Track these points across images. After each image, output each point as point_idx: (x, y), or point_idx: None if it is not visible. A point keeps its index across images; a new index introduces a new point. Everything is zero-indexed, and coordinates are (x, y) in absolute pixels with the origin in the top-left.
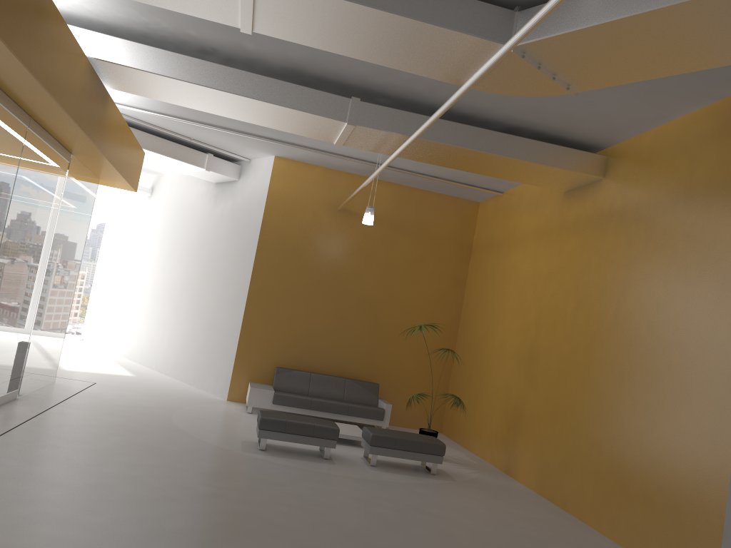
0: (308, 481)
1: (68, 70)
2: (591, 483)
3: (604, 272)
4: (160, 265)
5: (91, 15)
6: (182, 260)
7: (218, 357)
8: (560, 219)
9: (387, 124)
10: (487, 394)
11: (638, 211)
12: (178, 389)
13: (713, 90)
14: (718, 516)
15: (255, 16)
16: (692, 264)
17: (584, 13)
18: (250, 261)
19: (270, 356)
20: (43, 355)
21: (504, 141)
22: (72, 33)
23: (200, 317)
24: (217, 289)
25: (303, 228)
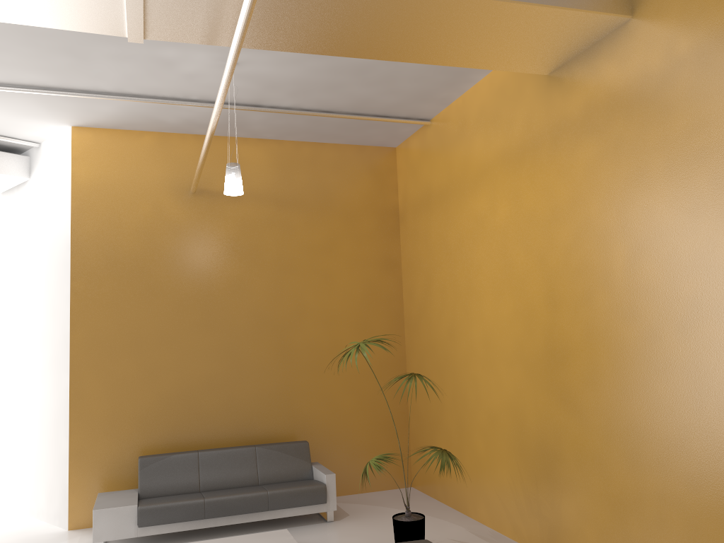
0: None
1: None
2: None
3: (686, 177)
4: None
5: None
6: None
7: (46, 461)
8: (552, 119)
9: None
10: (480, 425)
11: None
12: None
13: None
14: None
15: None
16: None
17: None
18: (65, 298)
19: (129, 440)
20: None
21: None
22: None
23: (12, 401)
24: (27, 352)
25: (142, 230)
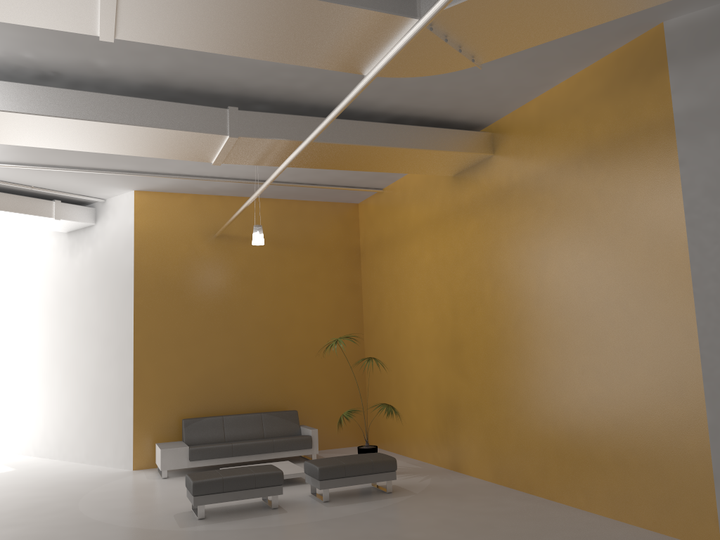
0: None
1: None
2: (554, 460)
3: (517, 246)
4: (16, 336)
5: None
6: (43, 326)
7: (112, 424)
8: (455, 203)
9: (272, 131)
10: (413, 394)
11: (540, 180)
12: (71, 472)
13: (598, 48)
14: (704, 463)
15: (118, 17)
16: (612, 220)
17: None
18: (129, 310)
19: (173, 409)
20: None
21: (394, 132)
22: None
23: (79, 385)
24: (94, 349)
25: (182, 263)
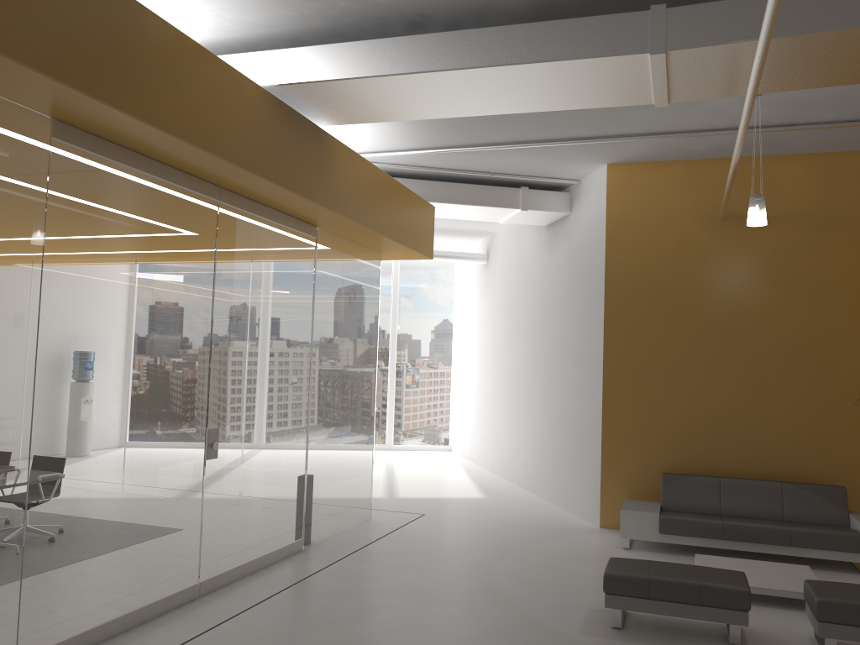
0: None
1: (219, 106)
2: None
3: None
4: (506, 347)
5: (262, 30)
6: (526, 337)
7: (581, 465)
8: None
9: (725, 30)
10: None
11: None
12: (533, 515)
13: None
14: None
15: None
16: None
17: None
18: (599, 322)
19: (653, 457)
20: (337, 488)
21: None
22: (212, 53)
23: (554, 410)
24: (567, 368)
25: (669, 258)
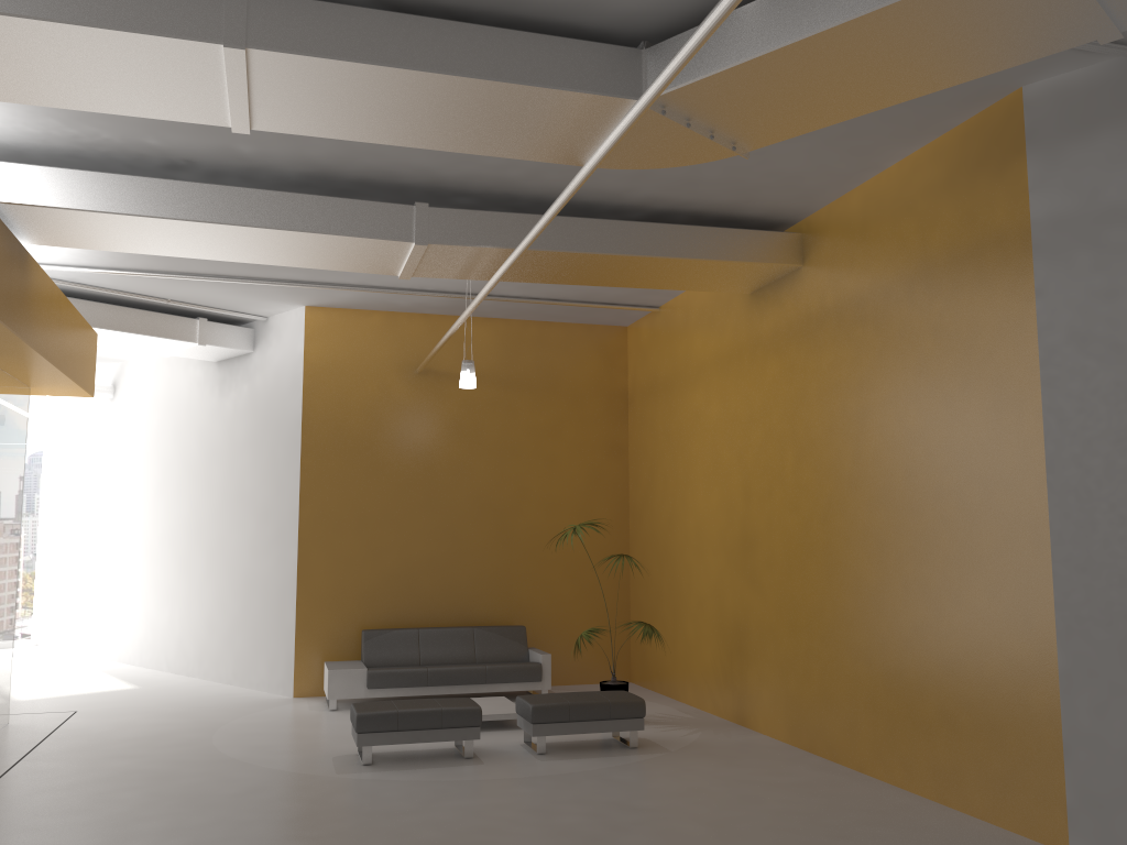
0: (450, 798)
1: None
2: (866, 714)
3: (828, 402)
4: (147, 503)
5: None
6: (183, 491)
7: (268, 633)
8: (751, 334)
9: (475, 235)
10: (691, 611)
11: (861, 306)
12: (212, 696)
13: (934, 121)
14: (1052, 727)
15: (252, 106)
16: (949, 371)
17: (741, 40)
18: (295, 474)
19: (351, 615)
20: None
21: (652, 234)
22: None
23: (227, 575)
24: (248, 526)
25: (369, 409)
